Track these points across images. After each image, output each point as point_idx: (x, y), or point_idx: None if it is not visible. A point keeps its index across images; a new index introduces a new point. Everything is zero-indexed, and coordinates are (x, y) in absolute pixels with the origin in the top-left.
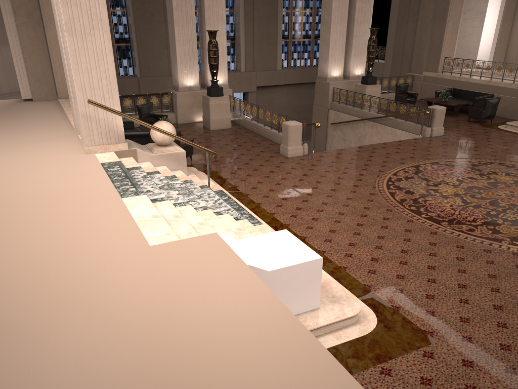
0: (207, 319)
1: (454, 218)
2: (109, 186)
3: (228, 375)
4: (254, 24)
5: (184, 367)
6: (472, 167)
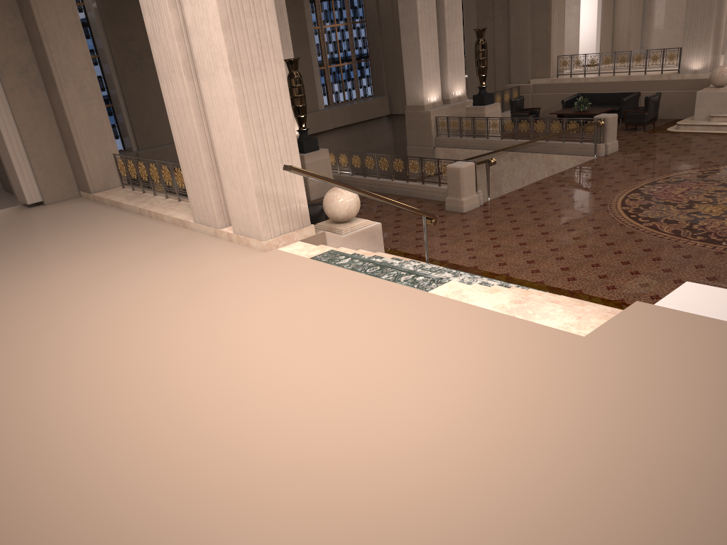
0: None
1: None
2: (379, 281)
3: None
4: None
5: None
6: (703, 179)
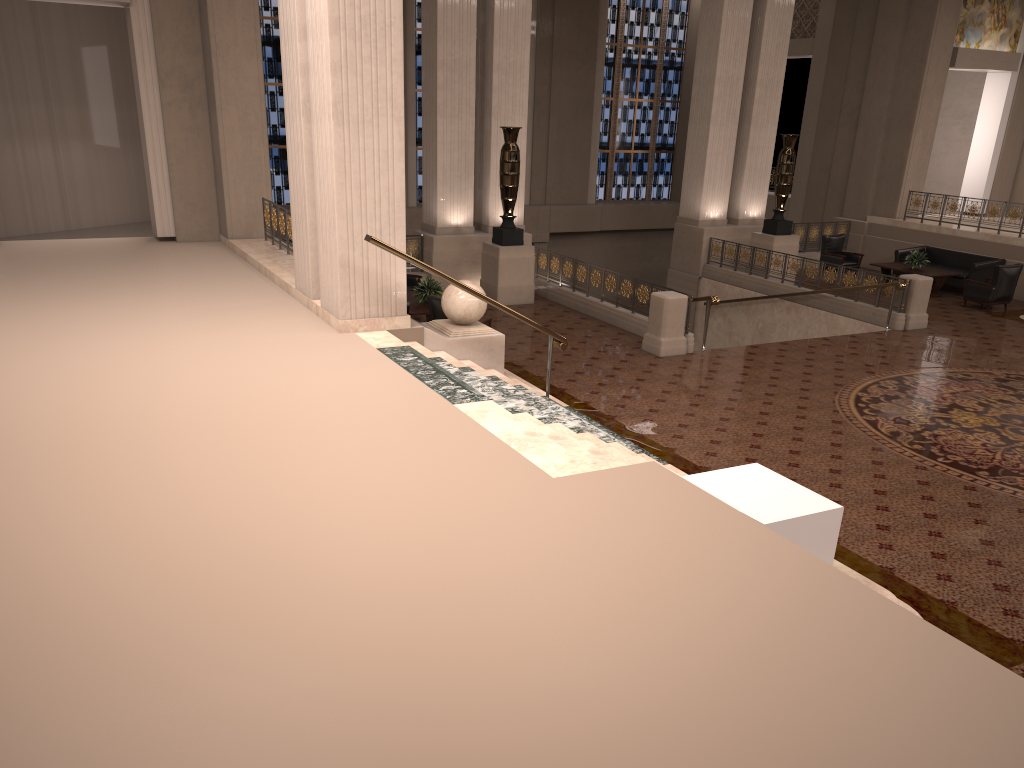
0: (721, 585)
1: (997, 465)
2: (418, 384)
3: (805, 660)
4: (551, 119)
5: (727, 649)
6: (998, 384)
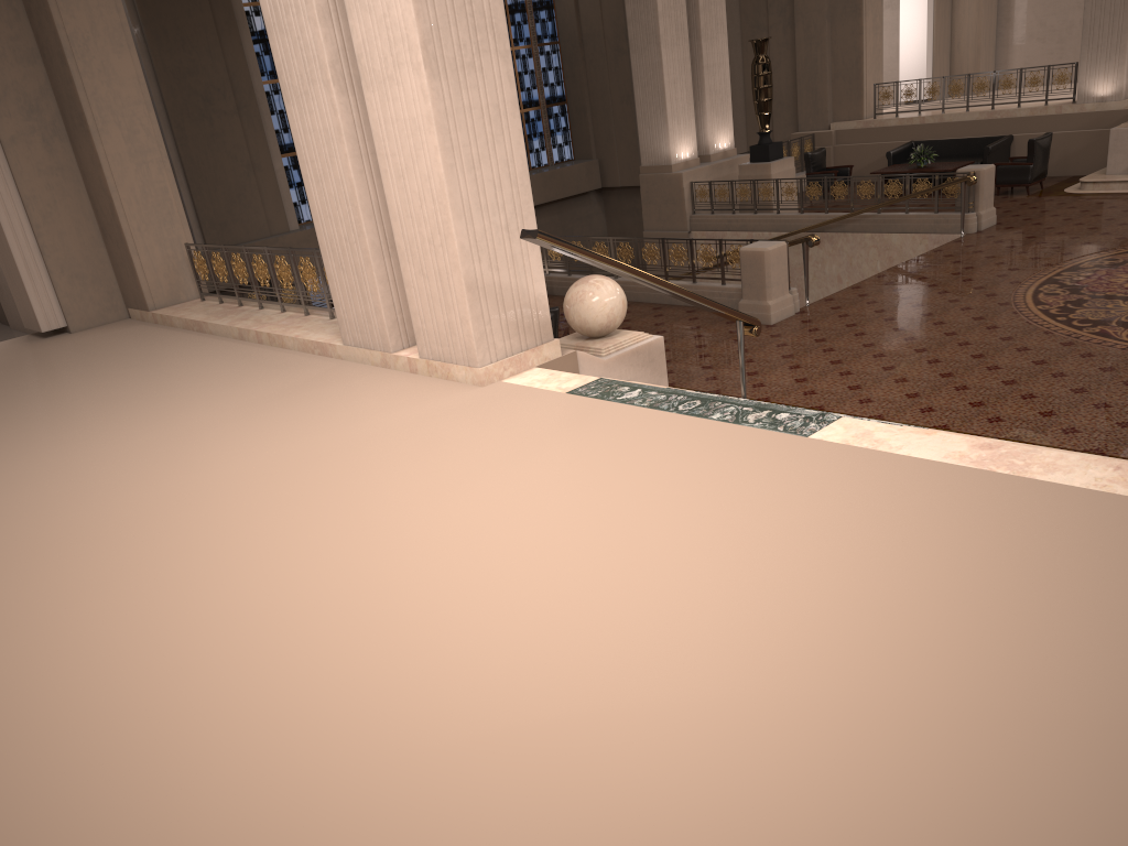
0: None
1: None
2: (710, 424)
3: None
4: None
5: None
6: None
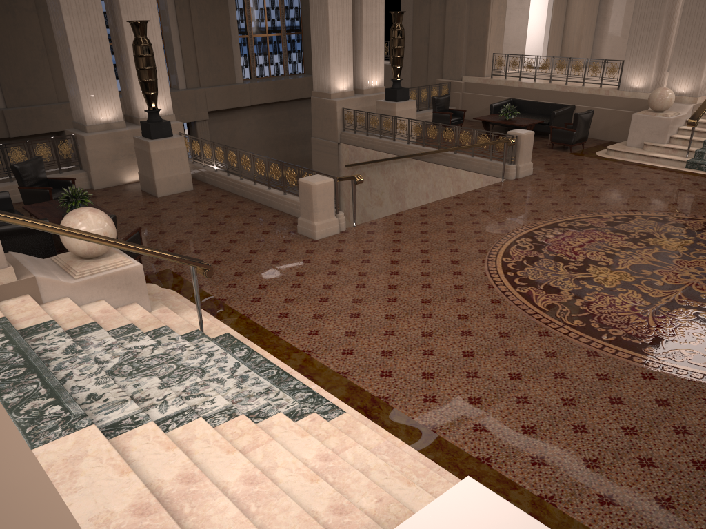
0: None
1: (656, 336)
2: None
3: None
4: (192, 11)
5: None
6: (612, 228)
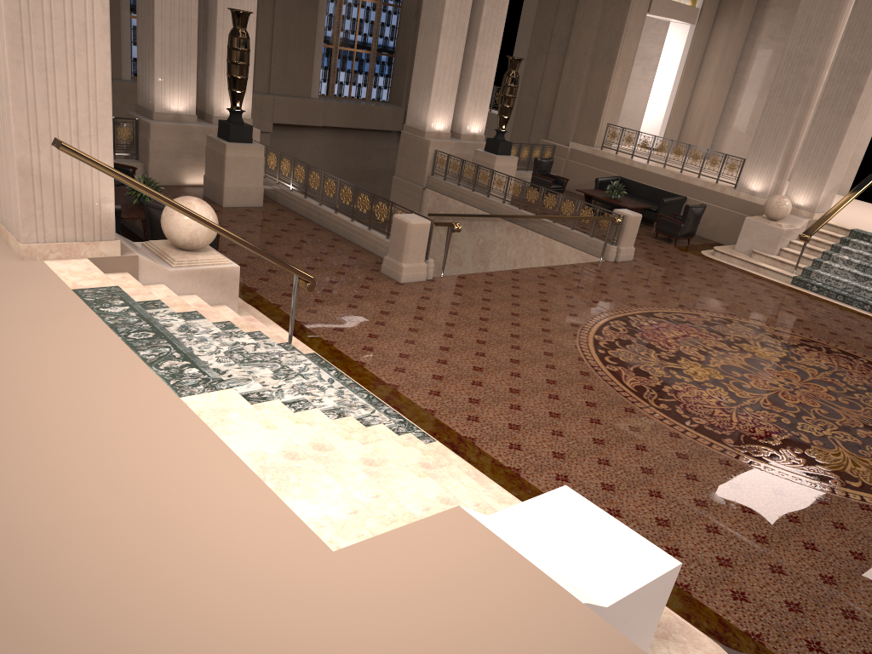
0: None
1: (737, 430)
2: (129, 358)
3: None
4: (276, 6)
5: None
6: (708, 328)
